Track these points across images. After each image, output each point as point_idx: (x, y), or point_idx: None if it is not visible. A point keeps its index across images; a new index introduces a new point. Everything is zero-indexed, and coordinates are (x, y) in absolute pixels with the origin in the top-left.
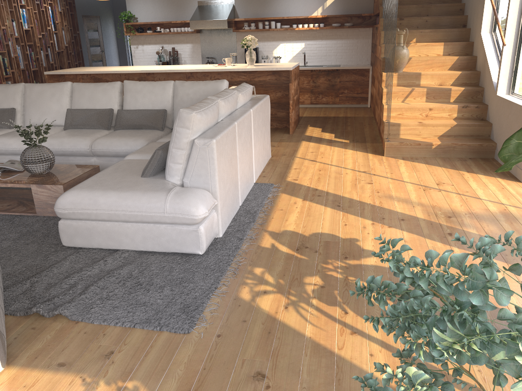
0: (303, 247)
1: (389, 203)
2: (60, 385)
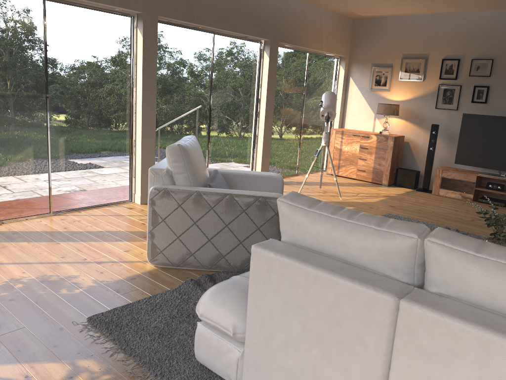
0: None
1: None
2: (114, 276)
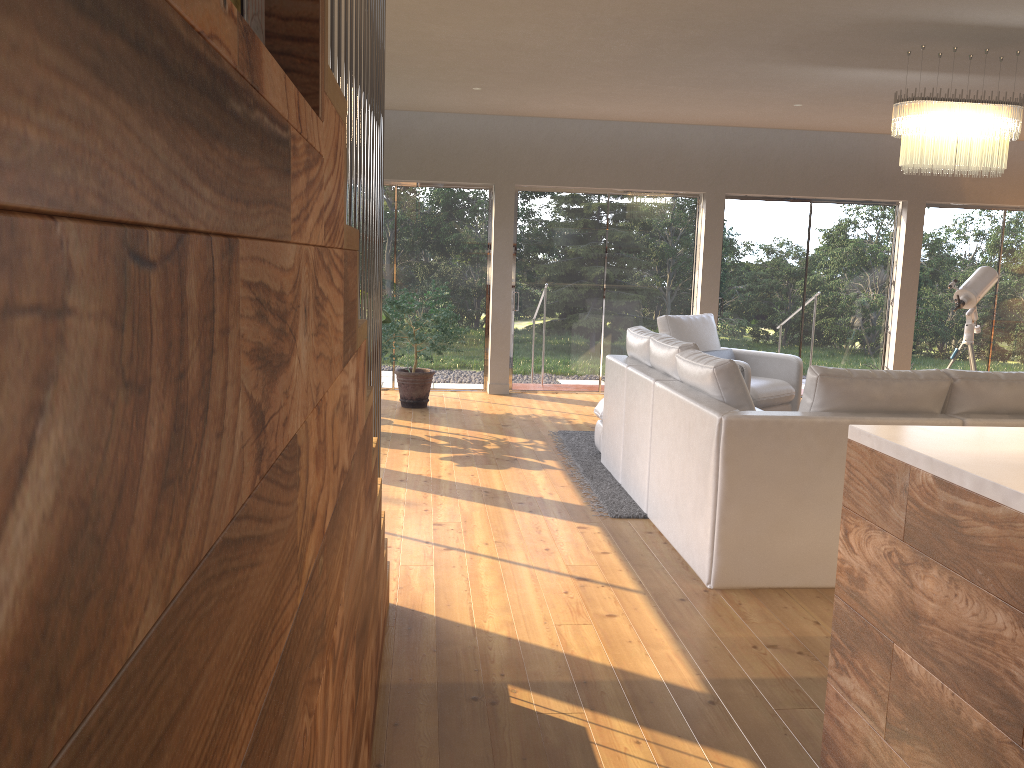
0: (511, 460)
1: (413, 495)
2: None
